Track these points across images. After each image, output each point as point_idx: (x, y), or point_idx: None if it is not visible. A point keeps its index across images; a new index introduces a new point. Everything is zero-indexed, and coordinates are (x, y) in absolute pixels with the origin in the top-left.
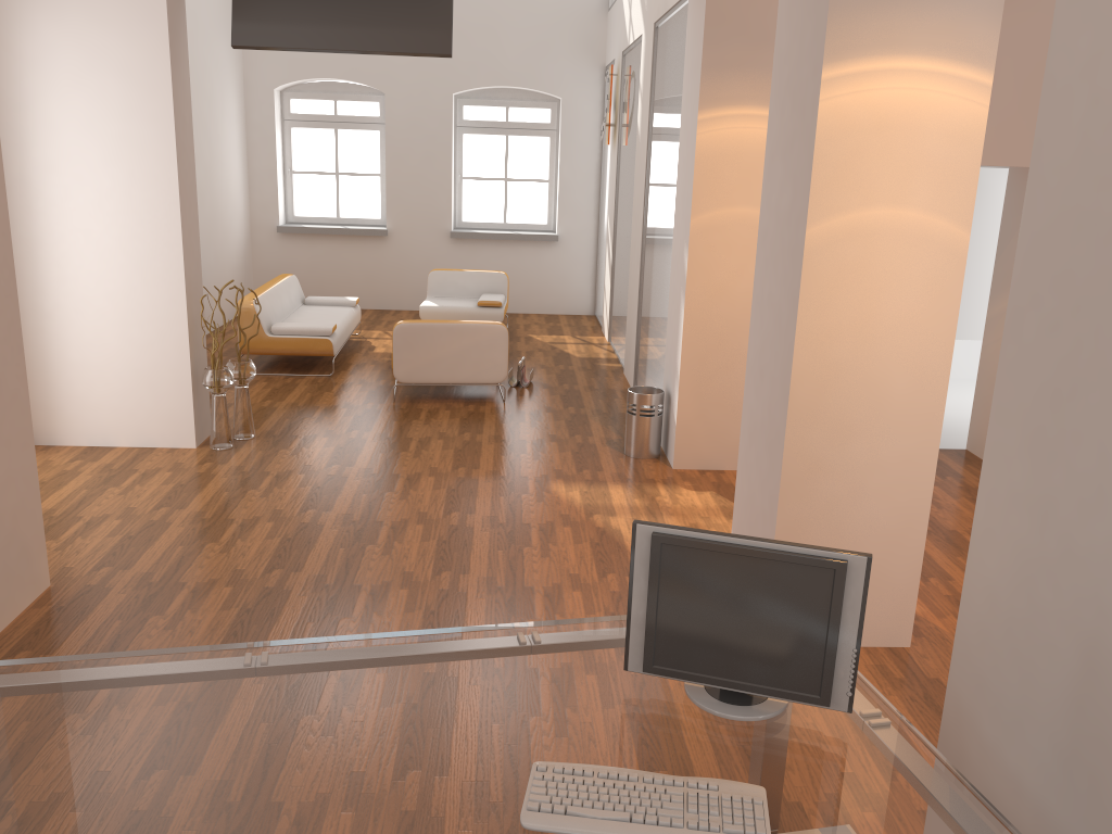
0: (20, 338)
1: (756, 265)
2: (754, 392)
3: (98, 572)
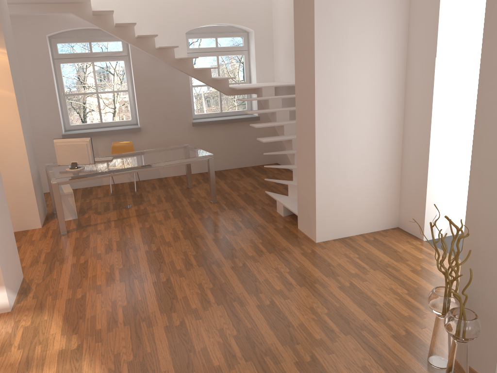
0: (314, 145)
1: None
2: None
3: (309, 249)
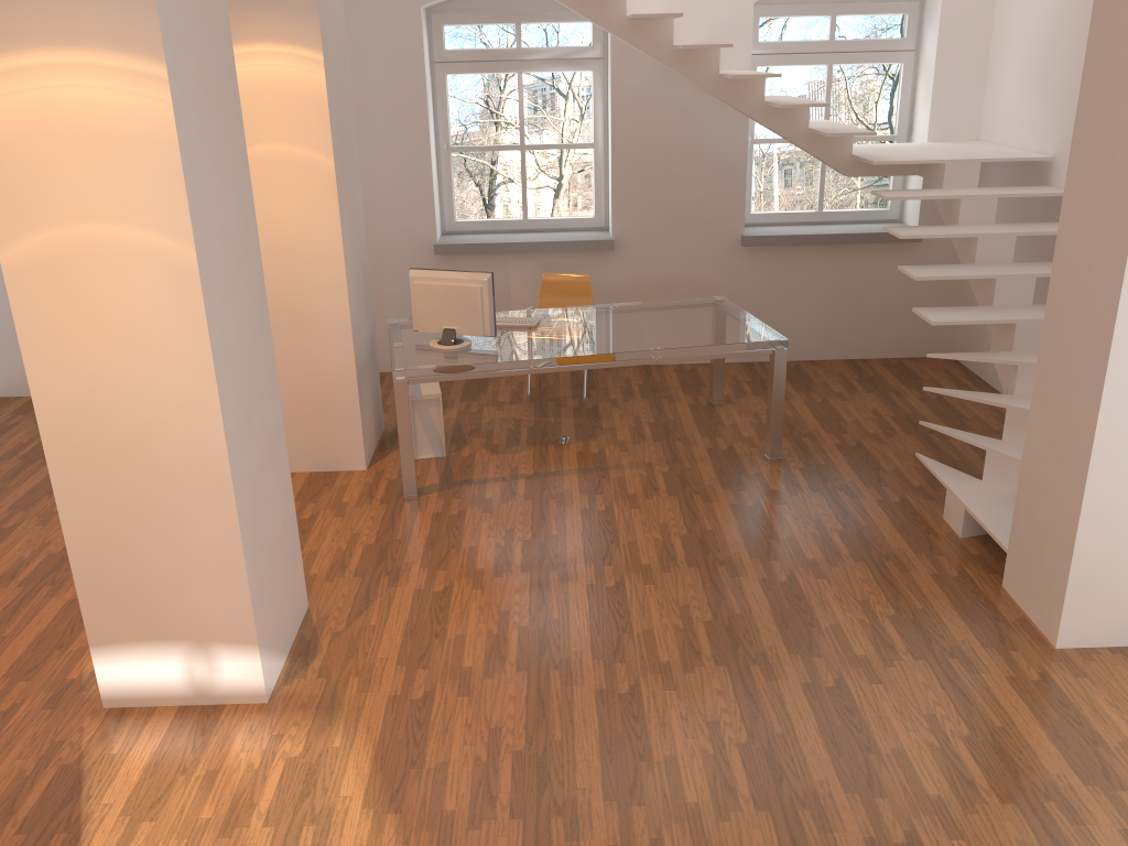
0: (1101, 381)
1: (208, 319)
2: (245, 452)
3: (1033, 669)
